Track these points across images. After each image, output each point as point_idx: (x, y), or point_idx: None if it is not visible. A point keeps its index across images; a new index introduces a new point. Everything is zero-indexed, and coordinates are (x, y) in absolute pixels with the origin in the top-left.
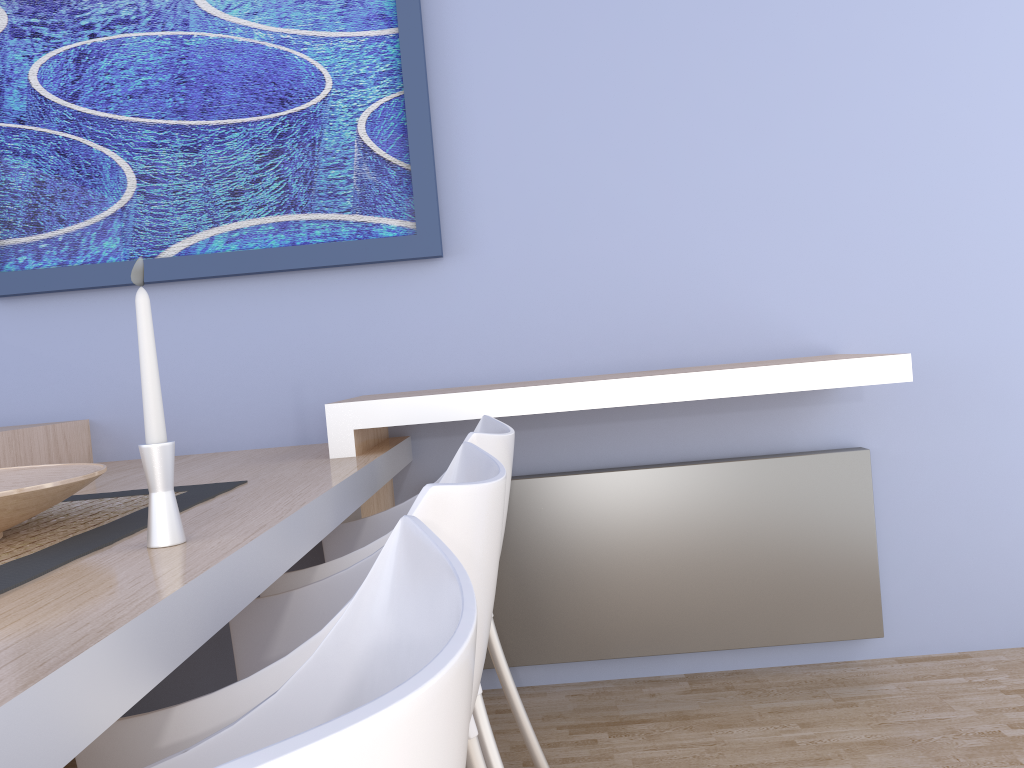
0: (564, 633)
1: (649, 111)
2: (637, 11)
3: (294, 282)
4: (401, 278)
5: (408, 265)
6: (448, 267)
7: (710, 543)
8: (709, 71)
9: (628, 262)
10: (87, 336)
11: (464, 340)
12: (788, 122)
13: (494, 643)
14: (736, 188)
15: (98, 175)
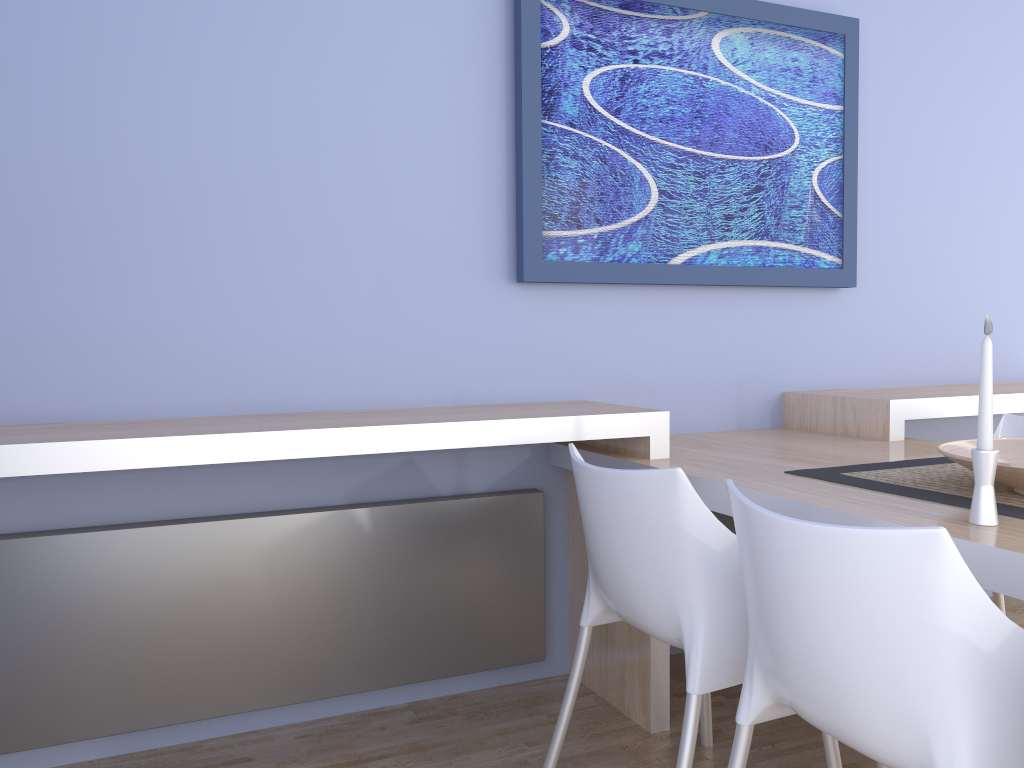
0: None
1: (961, 198)
2: (961, 125)
3: (744, 295)
4: (813, 300)
5: (818, 291)
6: (842, 295)
7: None
8: (993, 176)
9: (943, 305)
10: (589, 325)
11: (847, 353)
12: None
13: None
14: (1001, 260)
15: (630, 185)
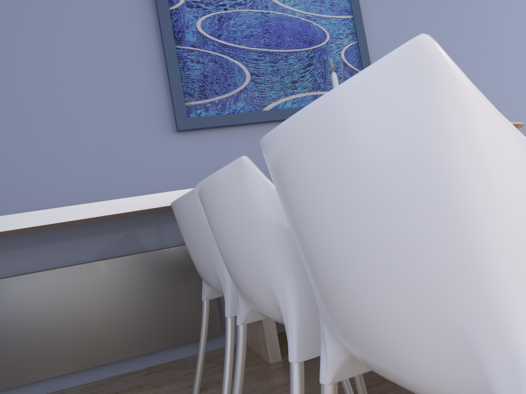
0: None
1: None
2: (430, 16)
3: None
4: None
5: None
6: None
7: None
8: (456, 41)
9: None
10: (224, 150)
11: None
12: (483, 61)
13: None
14: None
15: (233, 72)
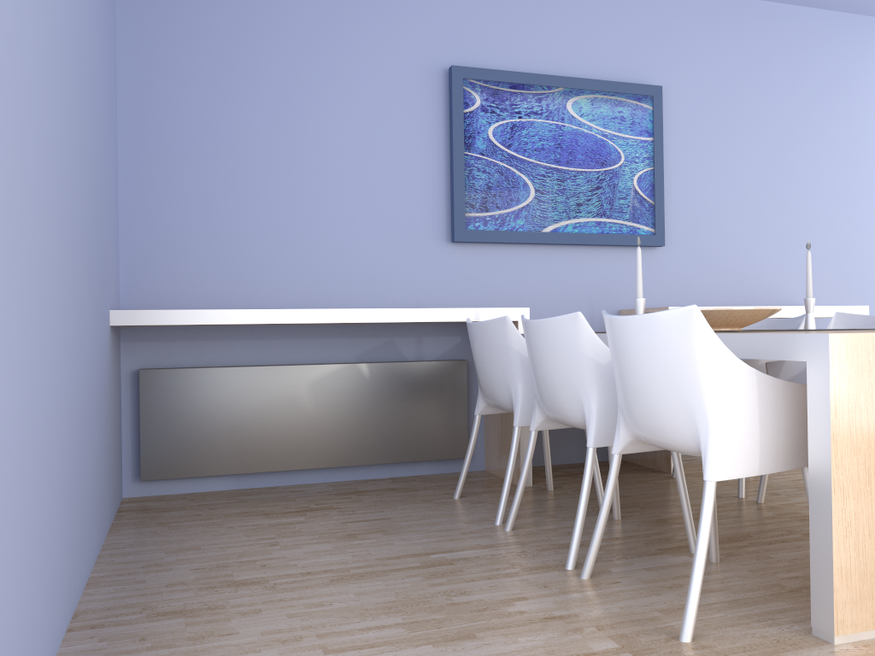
0: None
1: (741, 191)
2: (739, 146)
3: (592, 251)
4: None
5: (642, 249)
6: (658, 252)
7: None
8: (764, 177)
9: (730, 258)
10: (495, 267)
11: (663, 287)
12: (792, 204)
13: None
14: (772, 230)
15: (517, 187)
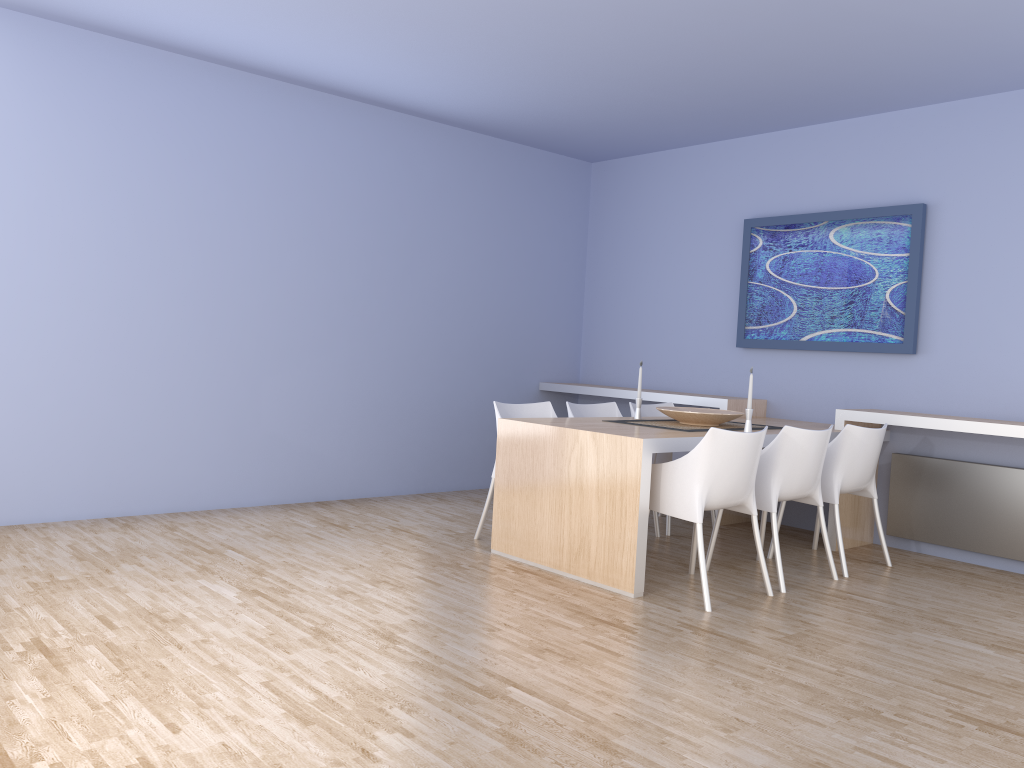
0: (939, 531)
1: None
2: None
3: (852, 356)
4: (897, 360)
5: (901, 355)
6: (918, 358)
7: (1017, 507)
8: None
9: (1005, 367)
10: (771, 367)
11: (920, 392)
12: None
13: (874, 508)
14: None
15: (783, 305)
